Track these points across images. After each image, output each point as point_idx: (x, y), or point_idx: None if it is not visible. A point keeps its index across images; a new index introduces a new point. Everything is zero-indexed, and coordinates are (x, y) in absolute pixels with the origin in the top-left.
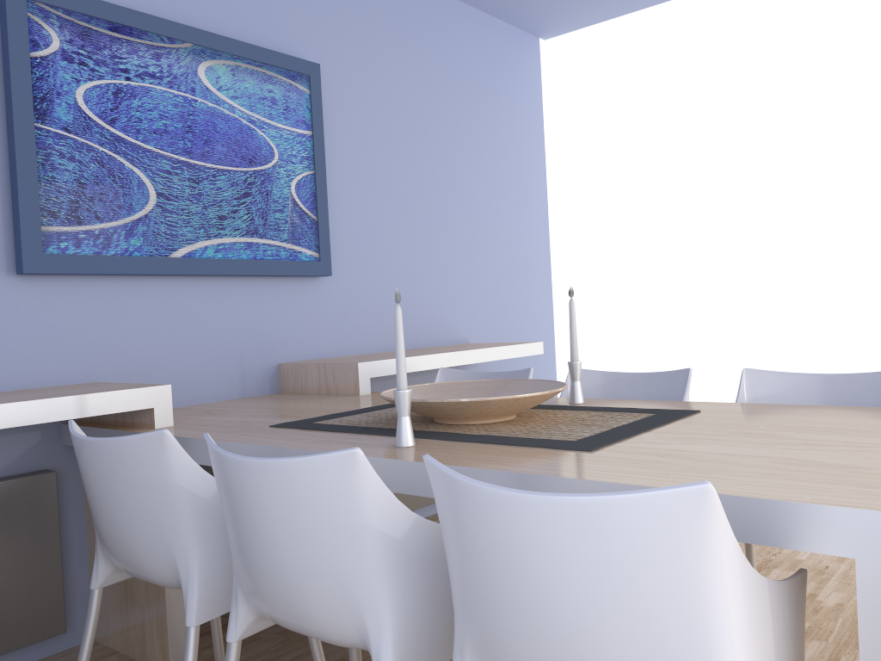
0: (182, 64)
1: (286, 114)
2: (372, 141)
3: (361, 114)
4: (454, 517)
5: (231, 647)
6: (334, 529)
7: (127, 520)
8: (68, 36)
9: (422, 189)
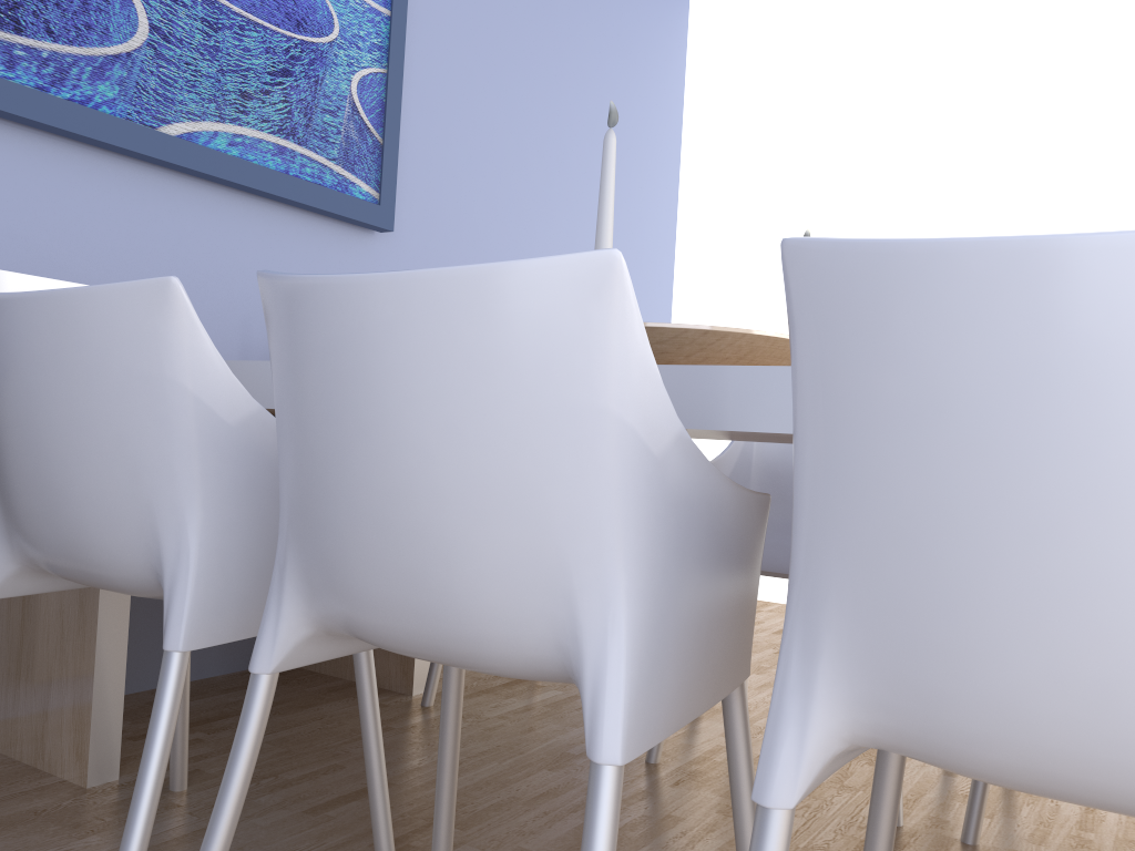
0: None
1: None
2: (467, 59)
3: (458, 16)
4: (868, 342)
5: (258, 683)
6: (542, 416)
7: (72, 450)
8: None
9: (525, 149)
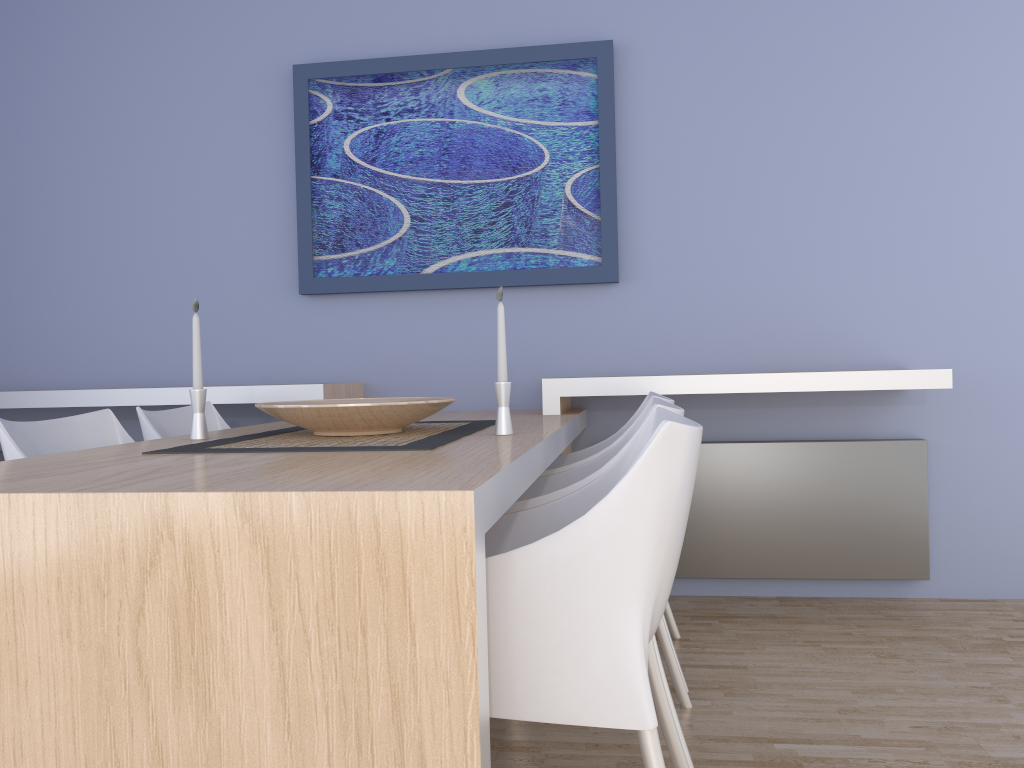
0: (440, 91)
1: (561, 109)
2: (713, 109)
3: (696, 80)
4: None
5: None
6: None
7: None
8: (338, 99)
9: (811, 155)
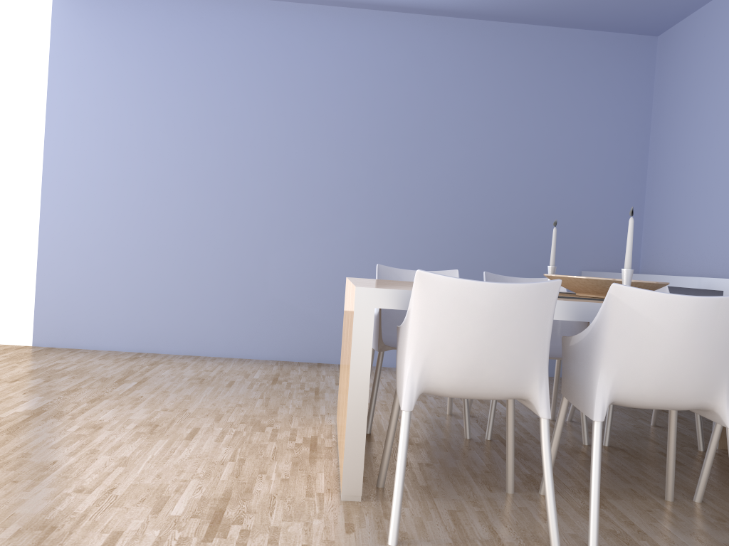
0: None
1: None
2: None
3: None
4: None
5: None
6: None
7: None
8: None
9: None
